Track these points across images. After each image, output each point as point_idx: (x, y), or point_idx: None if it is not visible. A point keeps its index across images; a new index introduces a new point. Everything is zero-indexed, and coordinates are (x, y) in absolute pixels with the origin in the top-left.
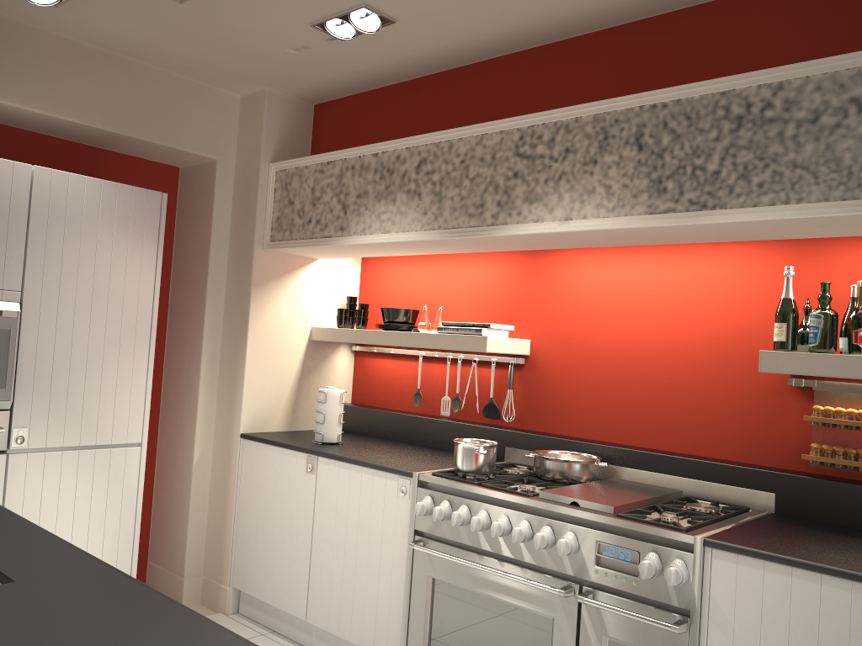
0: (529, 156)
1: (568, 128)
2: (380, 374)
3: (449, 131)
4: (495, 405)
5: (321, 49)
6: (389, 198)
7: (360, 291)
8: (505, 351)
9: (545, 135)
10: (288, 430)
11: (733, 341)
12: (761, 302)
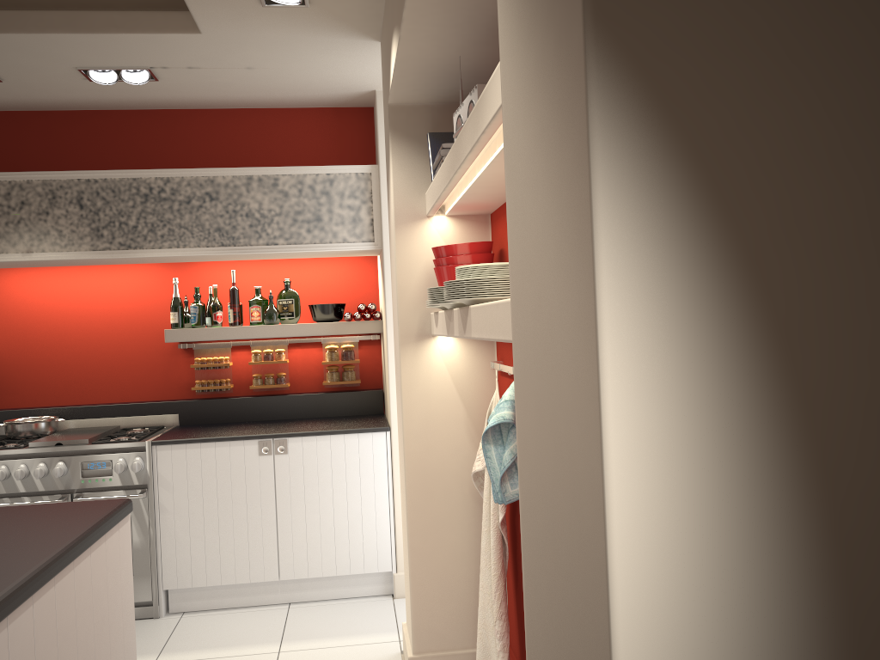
0: None
1: (22, 187)
2: None
3: None
4: None
5: None
6: None
7: None
8: None
9: (1, 190)
10: None
11: (142, 325)
12: (157, 298)
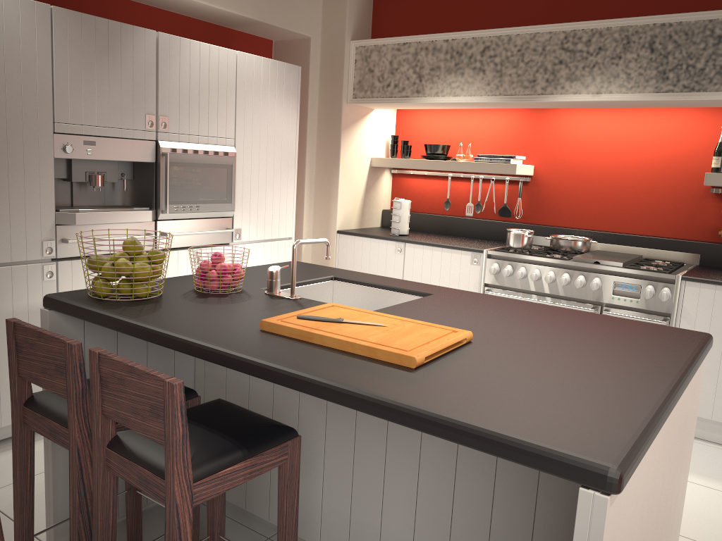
0: (571, 50)
1: (601, 34)
2: (414, 189)
3: (509, 29)
4: (507, 208)
5: None
6: (458, 72)
7: (396, 131)
8: (523, 173)
9: (583, 37)
10: (359, 228)
11: (676, 167)
12: (696, 142)
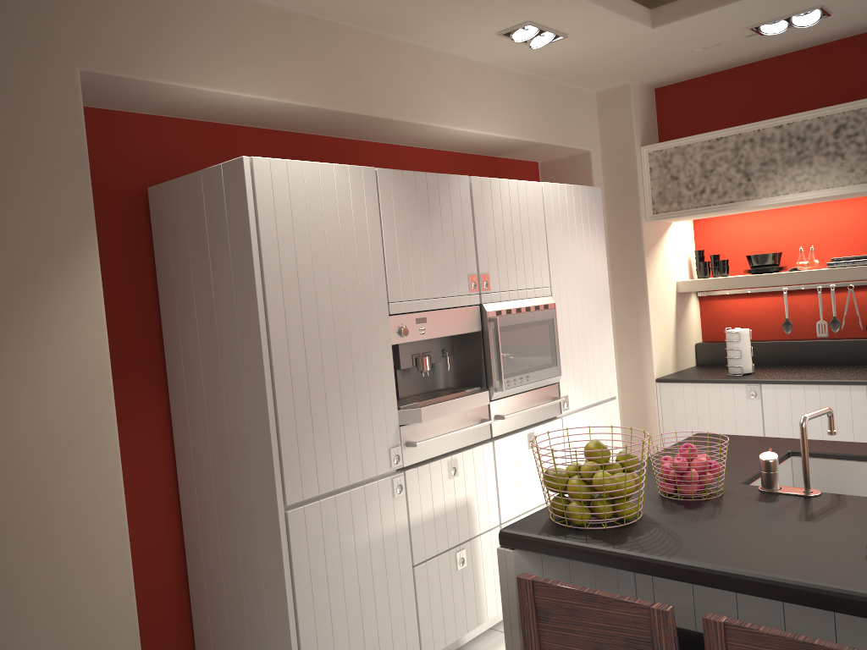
0: None
1: None
2: (734, 312)
3: None
4: None
5: (728, 44)
6: (803, 162)
7: (696, 244)
8: None
9: None
10: (675, 371)
11: None
12: None
